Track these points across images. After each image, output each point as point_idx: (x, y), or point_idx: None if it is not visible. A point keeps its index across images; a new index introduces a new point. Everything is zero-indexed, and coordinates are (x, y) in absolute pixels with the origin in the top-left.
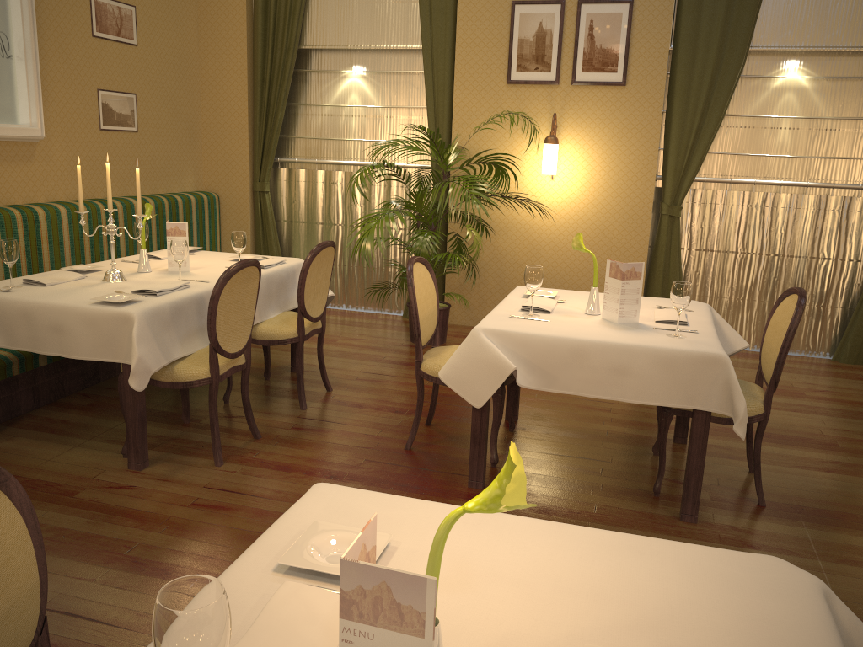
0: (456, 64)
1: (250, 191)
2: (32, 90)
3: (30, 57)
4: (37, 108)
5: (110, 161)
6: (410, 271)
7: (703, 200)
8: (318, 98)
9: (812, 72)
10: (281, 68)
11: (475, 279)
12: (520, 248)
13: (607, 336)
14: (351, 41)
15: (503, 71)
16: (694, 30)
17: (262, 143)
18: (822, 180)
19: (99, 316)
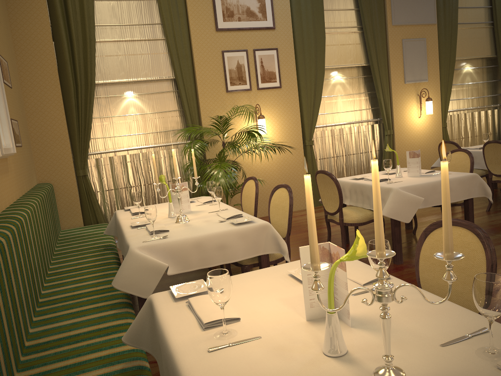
0: (198, 84)
1: (75, 177)
2: (4, 121)
3: (0, 97)
4: (9, 133)
5: (21, 167)
6: (333, 175)
7: (317, 136)
8: (108, 113)
9: (344, 75)
10: (89, 96)
11: (229, 196)
12: (247, 175)
13: (436, 178)
14: (129, 77)
15: (223, 86)
16: (303, 61)
17: (81, 144)
18: (356, 120)
19: (248, 230)
